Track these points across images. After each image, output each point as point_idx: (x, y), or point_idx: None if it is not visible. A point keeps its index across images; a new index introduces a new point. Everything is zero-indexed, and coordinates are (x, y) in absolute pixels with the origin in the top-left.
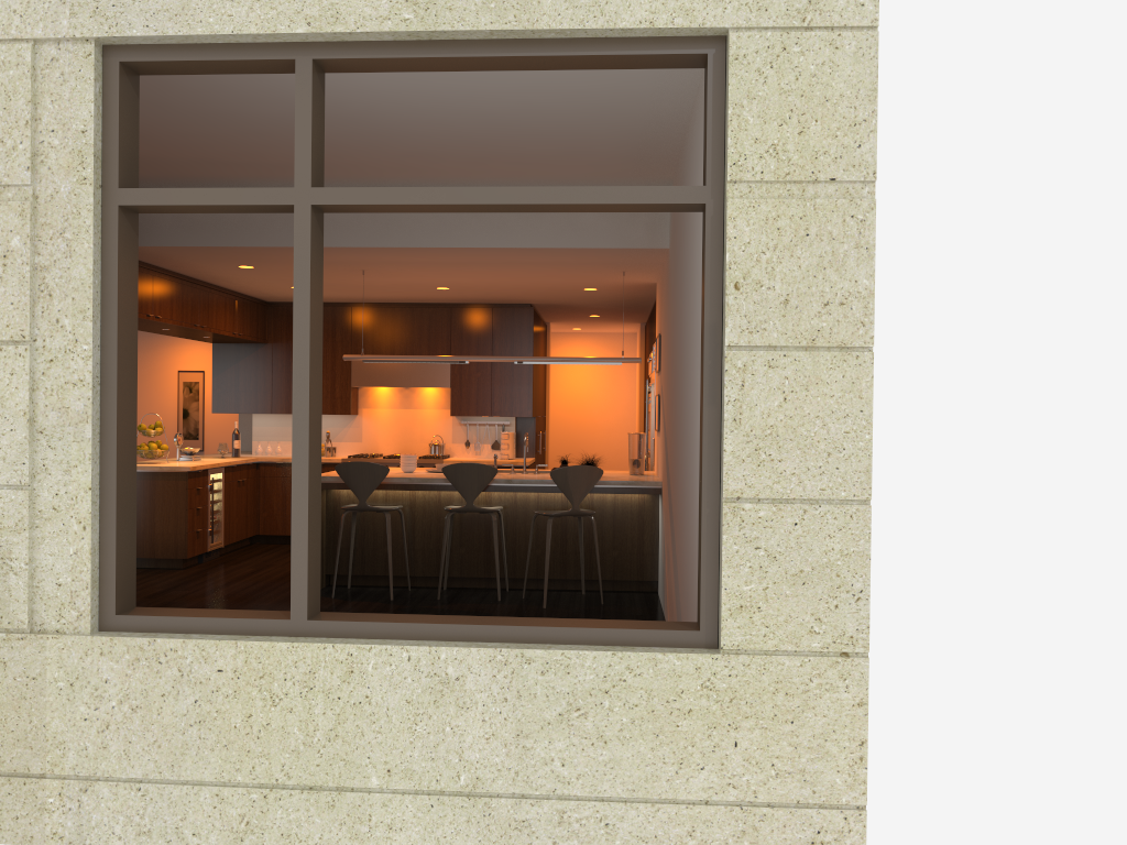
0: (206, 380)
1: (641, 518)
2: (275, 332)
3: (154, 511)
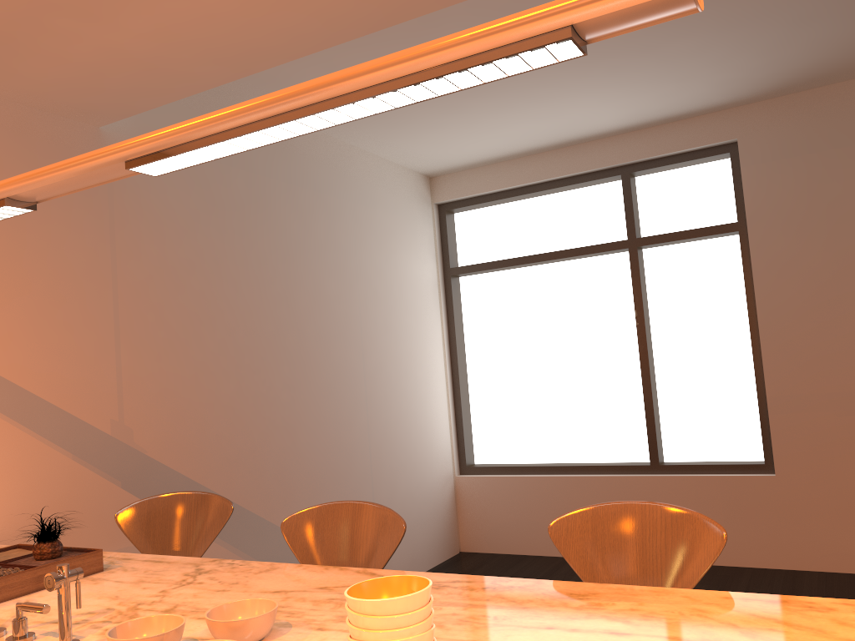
0: None
1: None
2: None
3: None
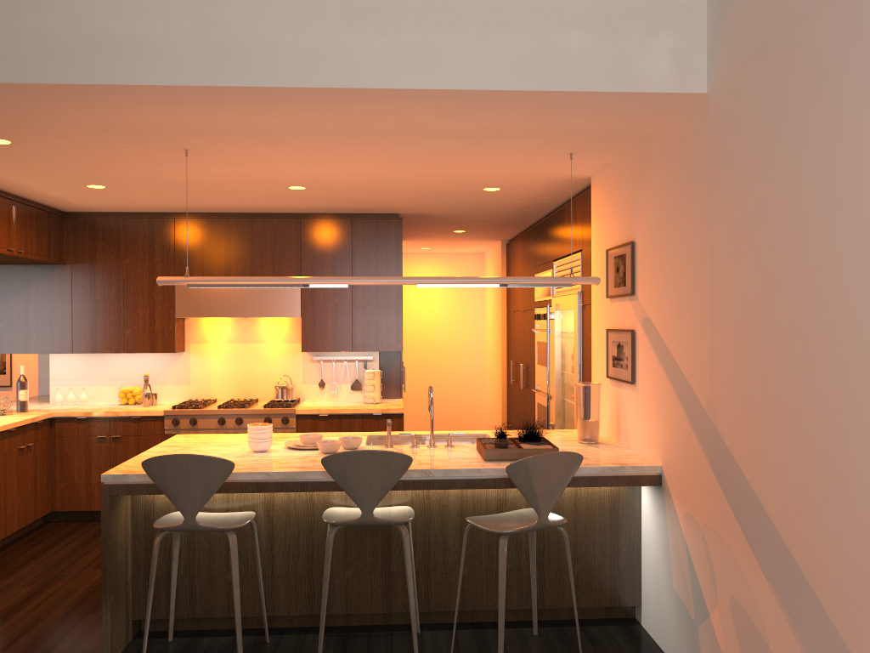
0: None
1: (614, 515)
2: (75, 250)
3: None
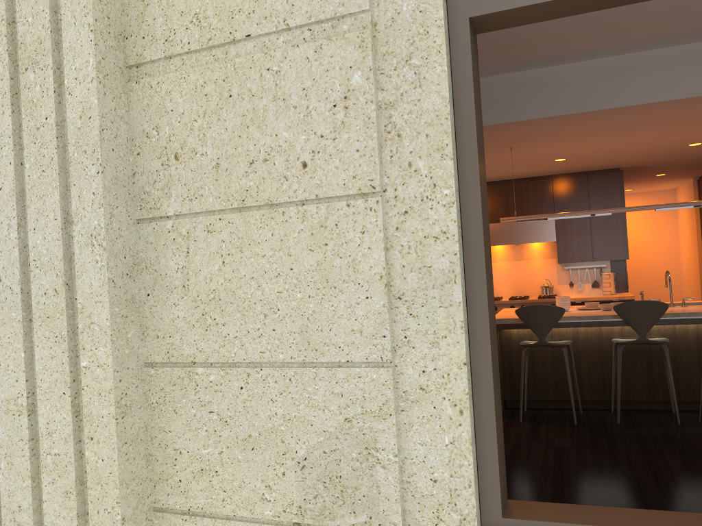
0: None
1: None
2: None
3: None
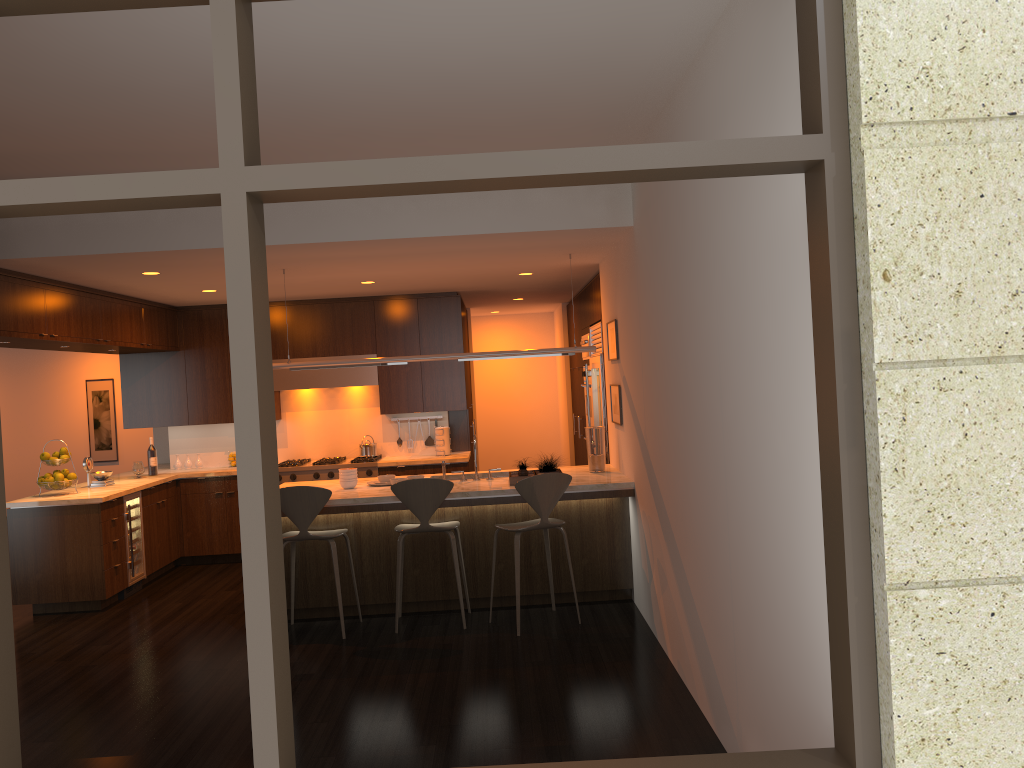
0: (116, 387)
1: (610, 522)
2: (187, 338)
3: (65, 549)
